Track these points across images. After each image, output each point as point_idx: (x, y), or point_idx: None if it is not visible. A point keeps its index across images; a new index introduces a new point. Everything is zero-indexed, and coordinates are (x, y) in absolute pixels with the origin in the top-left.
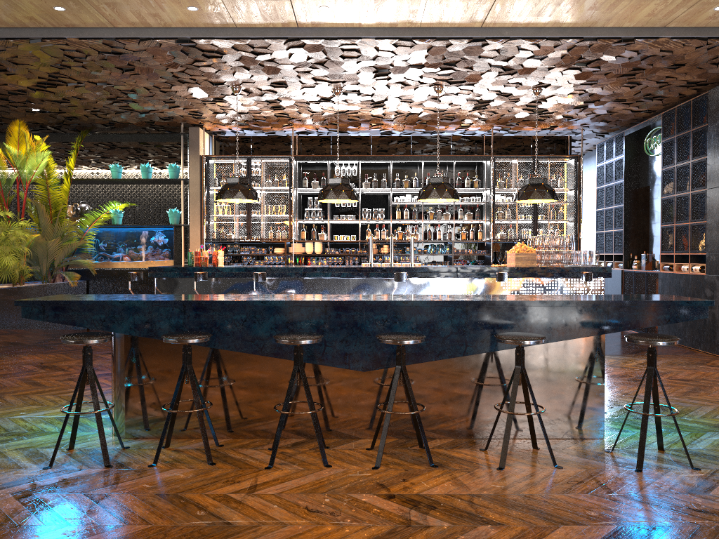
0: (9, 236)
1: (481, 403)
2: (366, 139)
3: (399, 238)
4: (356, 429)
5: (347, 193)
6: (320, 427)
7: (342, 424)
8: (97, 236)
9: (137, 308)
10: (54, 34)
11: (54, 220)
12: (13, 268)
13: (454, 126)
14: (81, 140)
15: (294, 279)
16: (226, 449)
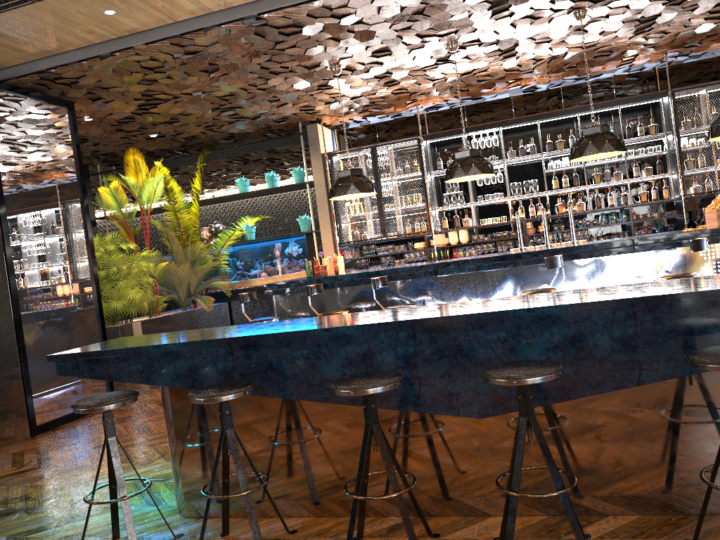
0: (131, 268)
1: (678, 458)
2: (505, 101)
3: (560, 212)
4: (481, 502)
5: (479, 166)
6: (420, 508)
7: (460, 496)
8: (233, 255)
9: (177, 352)
10: (121, 45)
11: (187, 245)
12: (140, 301)
13: (614, 63)
14: (203, 158)
15: (425, 279)
16: (298, 539)
